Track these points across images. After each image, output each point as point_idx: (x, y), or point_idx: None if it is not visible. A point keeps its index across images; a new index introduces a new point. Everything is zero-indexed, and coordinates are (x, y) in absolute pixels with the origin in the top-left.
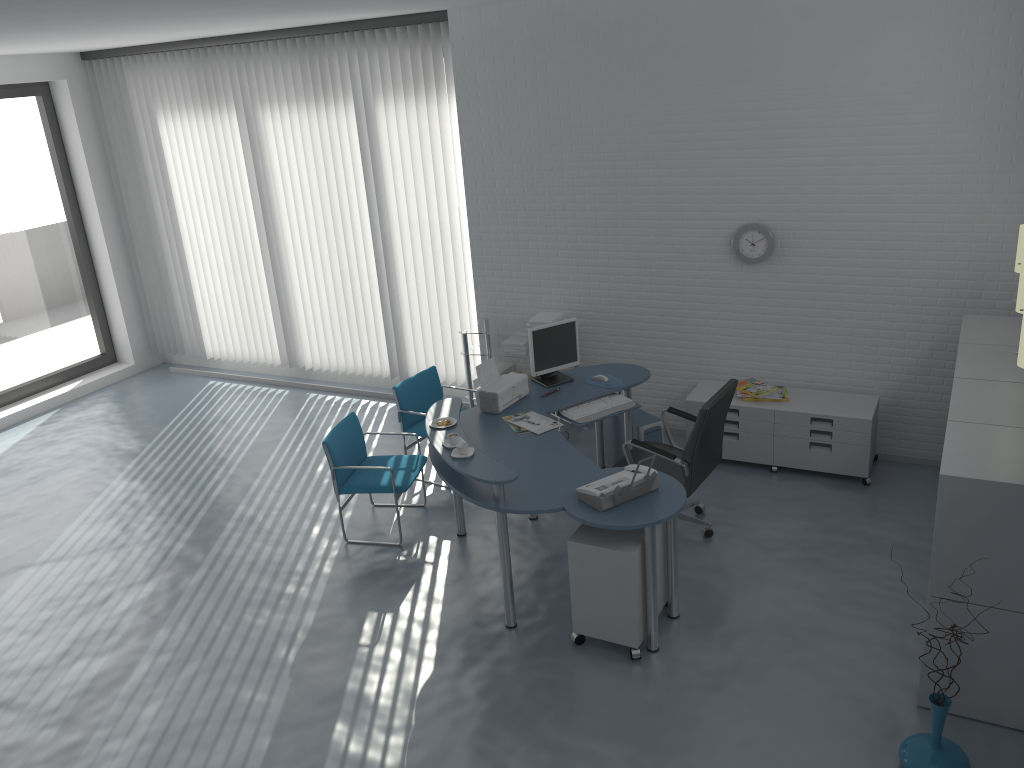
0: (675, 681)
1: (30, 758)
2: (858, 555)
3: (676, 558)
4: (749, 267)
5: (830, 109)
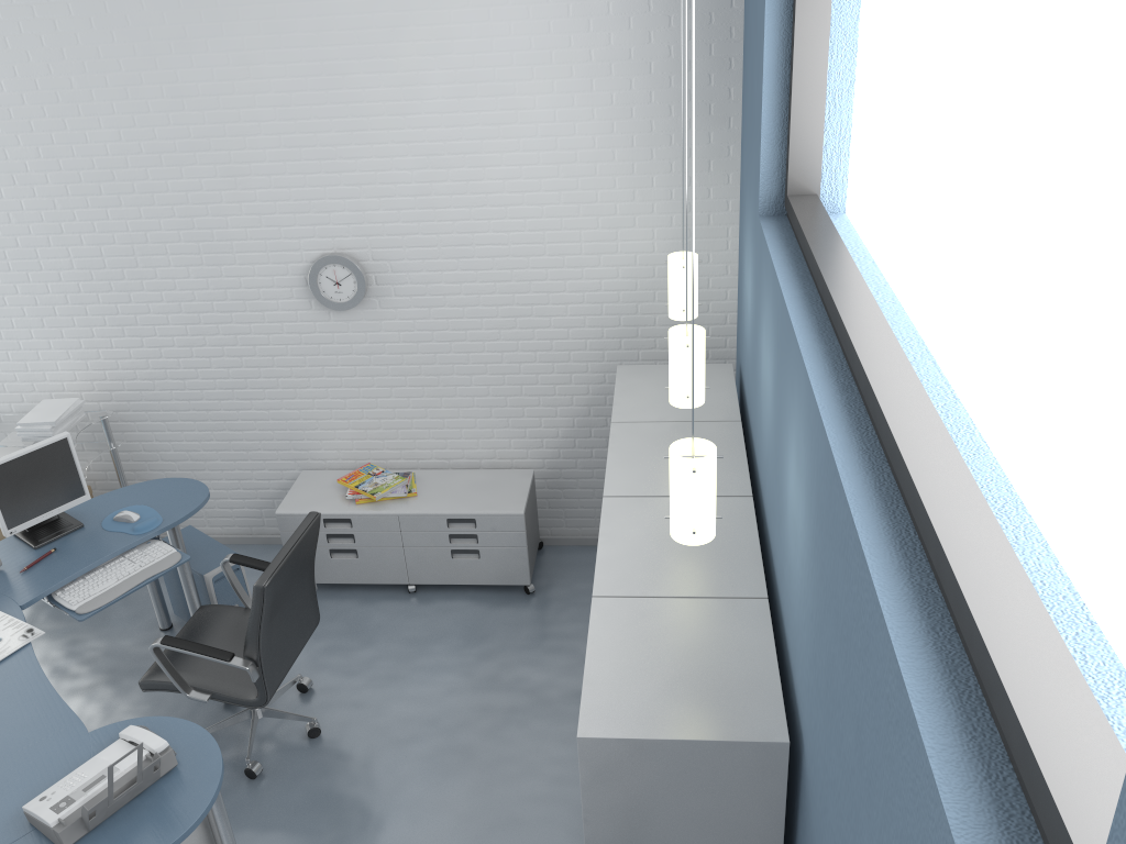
0: None
1: None
2: (519, 726)
3: None
4: (340, 314)
5: (411, 87)
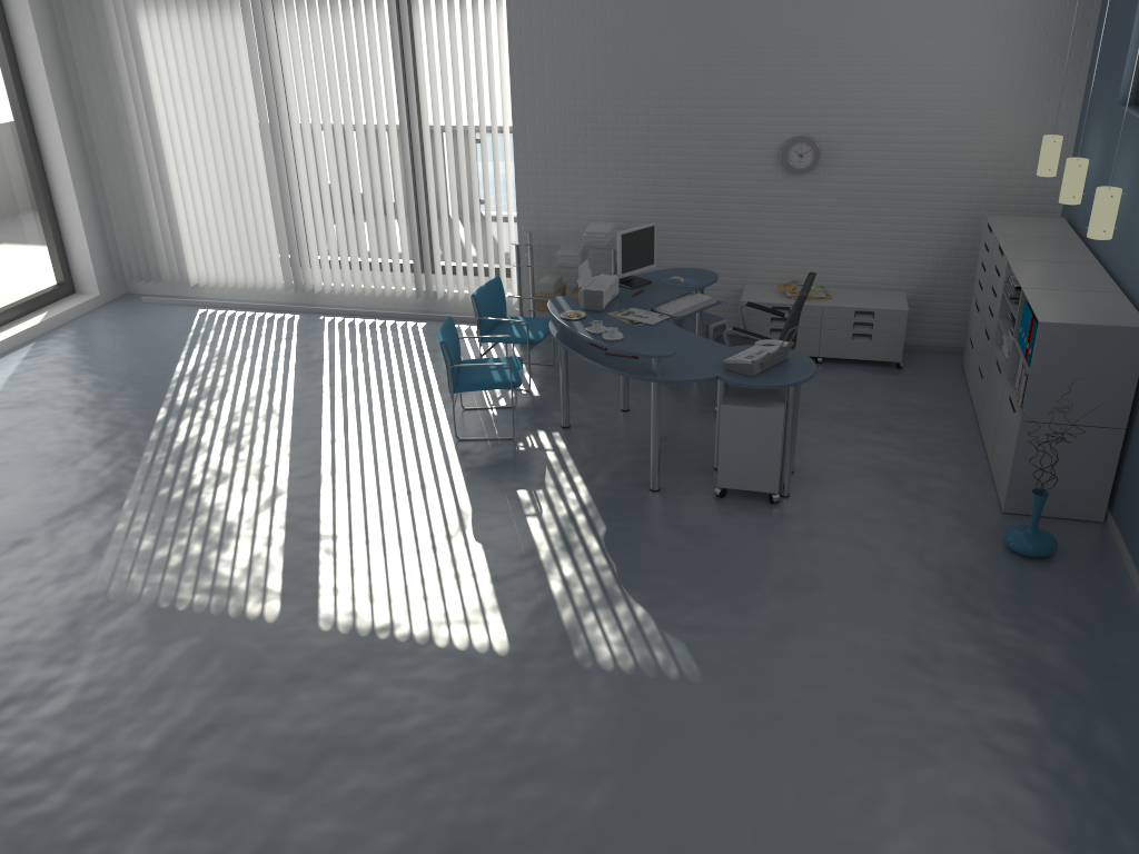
0: (814, 515)
1: (270, 624)
2: (915, 419)
3: (797, 419)
4: (795, 177)
5: (876, 31)
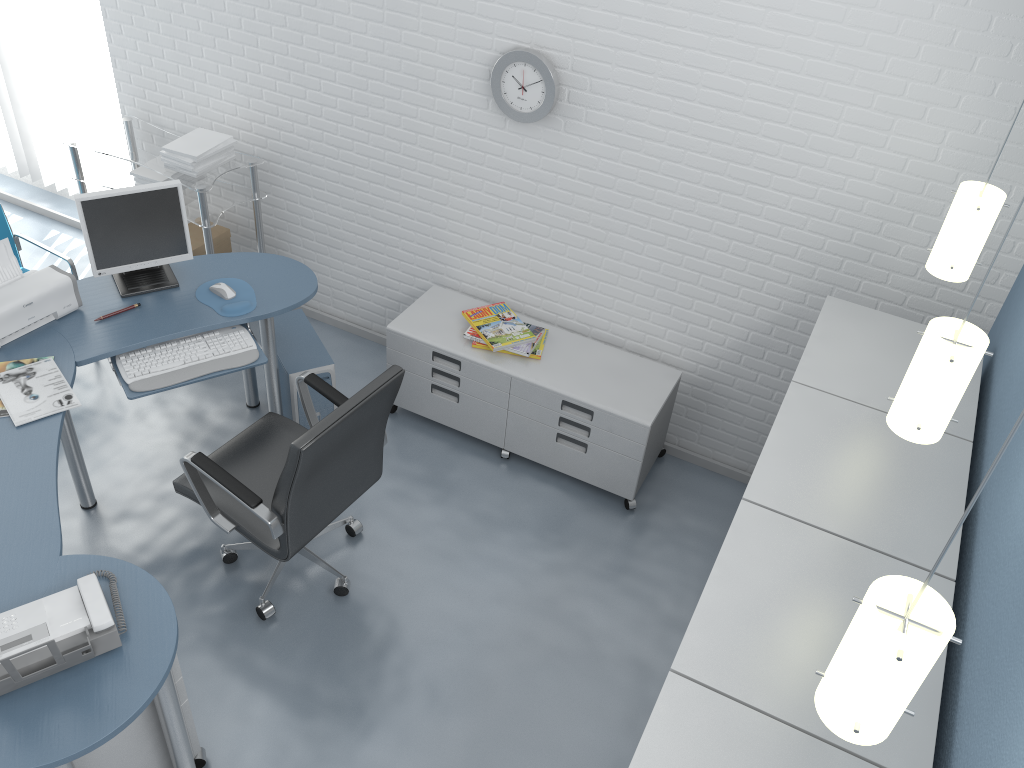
0: None
1: None
2: (556, 676)
3: (178, 737)
4: (517, 125)
5: None
